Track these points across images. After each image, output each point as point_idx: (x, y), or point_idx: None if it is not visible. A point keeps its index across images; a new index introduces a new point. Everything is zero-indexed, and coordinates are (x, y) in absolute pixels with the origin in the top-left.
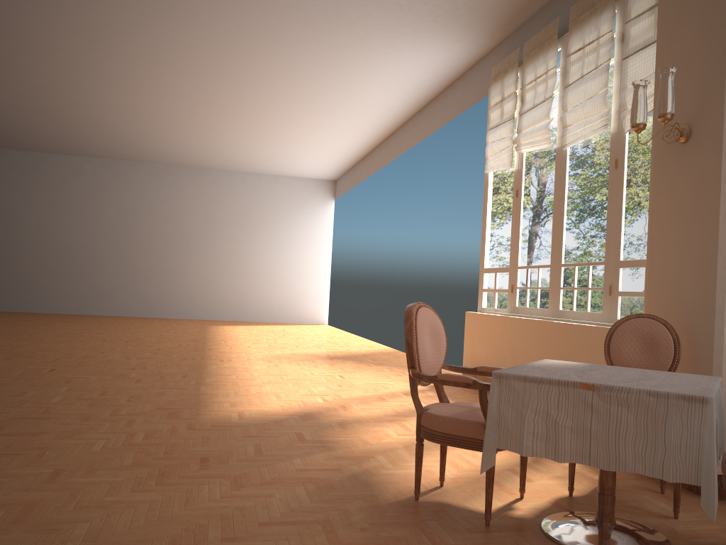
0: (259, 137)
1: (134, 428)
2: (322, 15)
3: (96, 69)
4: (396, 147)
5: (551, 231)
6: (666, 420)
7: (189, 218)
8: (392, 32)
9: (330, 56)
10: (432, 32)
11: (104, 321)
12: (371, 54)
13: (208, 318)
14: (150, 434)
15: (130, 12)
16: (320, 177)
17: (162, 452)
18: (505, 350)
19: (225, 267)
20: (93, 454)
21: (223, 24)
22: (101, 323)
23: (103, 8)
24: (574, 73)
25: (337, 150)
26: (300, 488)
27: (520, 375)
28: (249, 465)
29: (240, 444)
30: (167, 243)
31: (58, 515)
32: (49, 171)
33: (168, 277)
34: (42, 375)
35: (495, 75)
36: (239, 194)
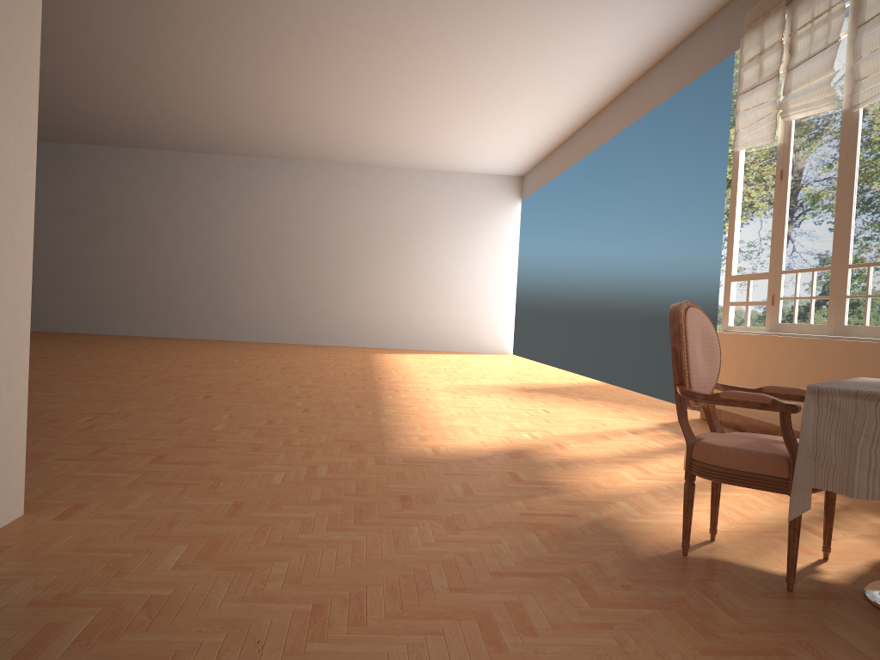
0: (433, 122)
1: (314, 460)
2: None
3: (244, 43)
4: (606, 129)
5: (833, 222)
6: None
7: (347, 226)
8: None
9: (529, 10)
10: None
11: (253, 347)
12: (581, 5)
13: (370, 346)
14: (334, 468)
15: None
16: (503, 172)
17: (352, 488)
18: (764, 379)
19: (390, 284)
20: (273, 487)
21: None
22: (250, 349)
23: None
24: (873, 6)
25: (527, 136)
26: (531, 535)
27: (849, 389)
28: (461, 507)
29: (444, 482)
30: (322, 256)
31: (250, 552)
32: (187, 173)
33: (323, 296)
34: (197, 402)
35: (750, 21)
36: (406, 195)
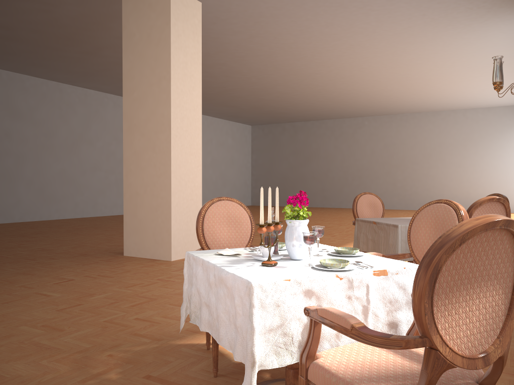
0: (454, 88)
1: None
2: (428, 26)
3: (338, 77)
4: None
5: None
6: (389, 235)
7: (427, 145)
8: (480, 19)
9: (454, 40)
10: (507, 12)
11: None
12: (479, 33)
13: None
14: None
15: (334, 52)
16: None
17: None
18: None
19: (454, 175)
20: None
21: (380, 44)
22: None
23: (323, 54)
24: None
25: None
26: None
27: (361, 219)
28: None
29: None
30: (414, 163)
31: None
32: (346, 128)
33: (415, 184)
34: None
35: None
36: (462, 124)
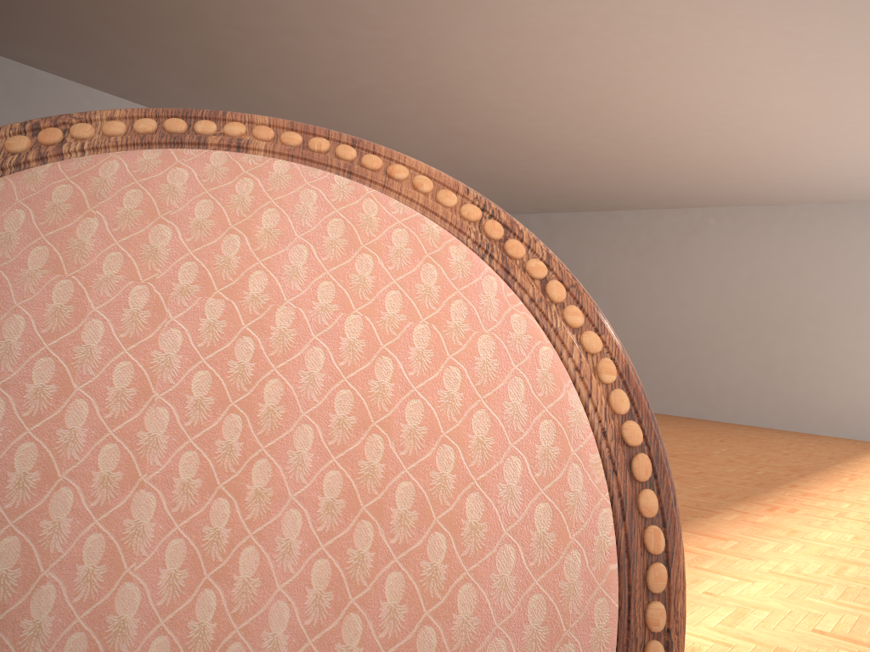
0: None
1: None
2: None
3: (635, 51)
4: None
5: None
6: None
7: (859, 282)
8: None
9: None
10: None
11: (709, 428)
12: None
13: None
14: None
15: None
16: None
17: None
18: None
19: None
20: None
21: None
22: (698, 430)
23: None
24: None
25: None
26: None
27: None
28: None
29: None
30: (821, 321)
31: None
32: (663, 231)
33: (821, 372)
34: None
35: None
36: None
